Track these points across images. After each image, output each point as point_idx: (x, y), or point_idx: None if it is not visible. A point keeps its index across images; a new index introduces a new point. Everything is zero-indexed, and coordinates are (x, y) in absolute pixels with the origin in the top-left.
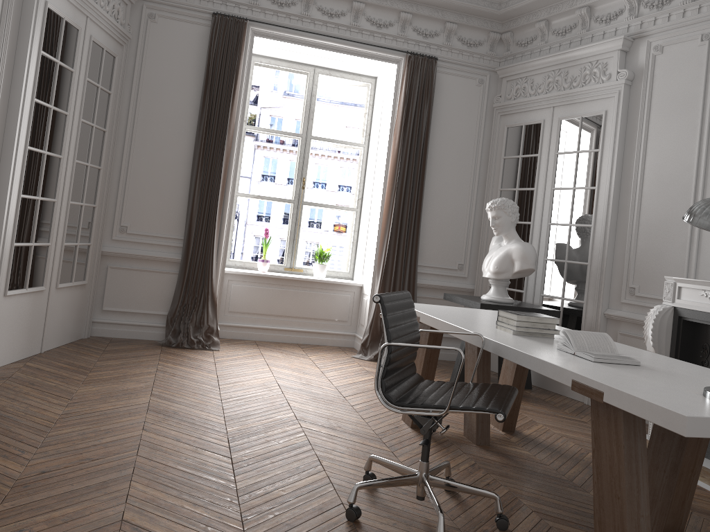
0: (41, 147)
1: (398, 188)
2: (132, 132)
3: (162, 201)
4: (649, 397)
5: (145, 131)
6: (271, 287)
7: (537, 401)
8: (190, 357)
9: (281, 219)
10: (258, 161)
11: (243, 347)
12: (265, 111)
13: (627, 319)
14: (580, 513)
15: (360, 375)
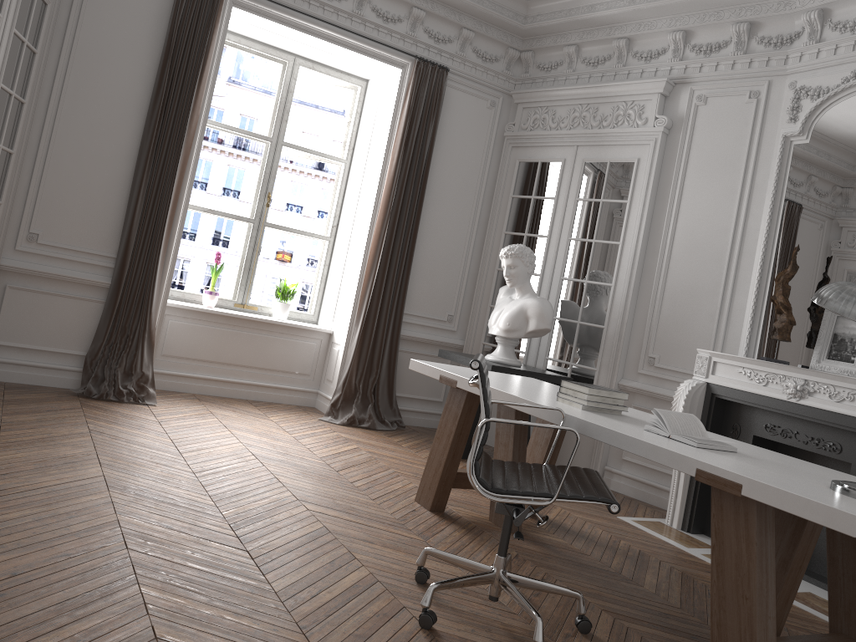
0: None
1: (391, 218)
2: (57, 108)
3: (91, 205)
4: (799, 492)
5: (76, 110)
6: (220, 328)
7: None
8: (123, 413)
9: (211, 239)
10: None
11: (183, 402)
12: None
13: (643, 392)
14: (647, 611)
15: (341, 443)
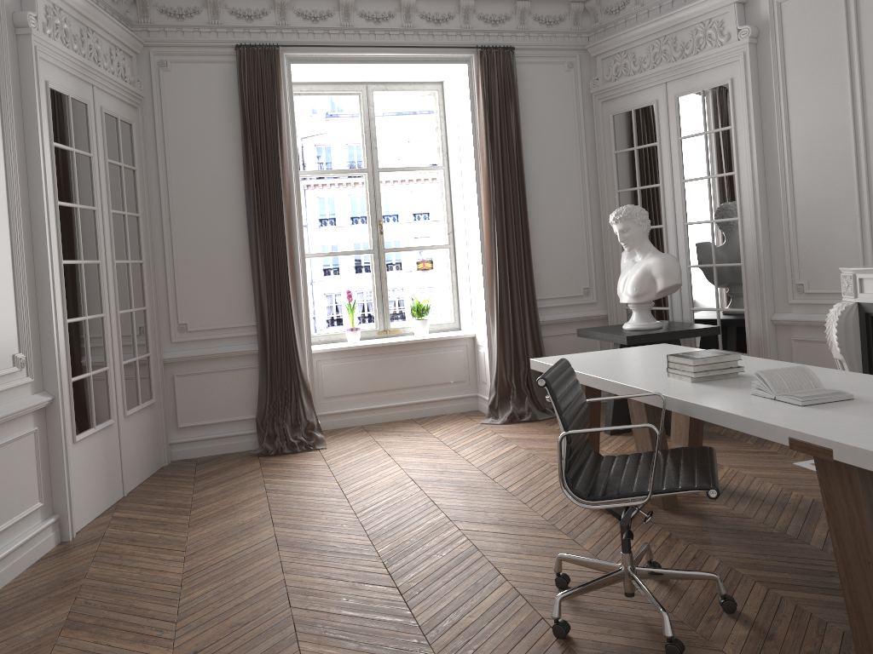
0: (76, 257)
1: (497, 213)
2: (169, 210)
3: (221, 284)
4: None
5: (184, 206)
6: (368, 359)
7: (712, 436)
8: (296, 464)
9: (353, 268)
10: (311, 203)
11: (351, 437)
12: (308, 142)
13: (800, 322)
14: (808, 572)
15: (500, 445)
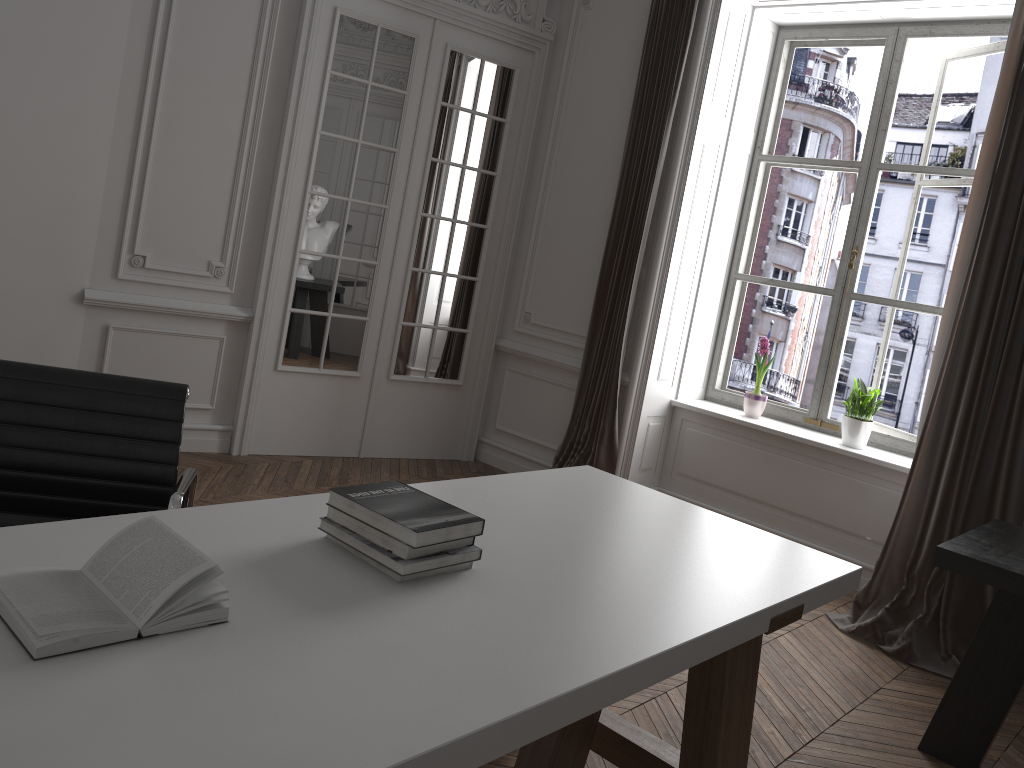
0: (340, 192)
1: (983, 259)
2: (549, 177)
3: (574, 278)
4: None
5: (564, 174)
6: (748, 445)
7: None
8: None
9: None
10: None
11: None
12: None
13: None
14: None
15: None
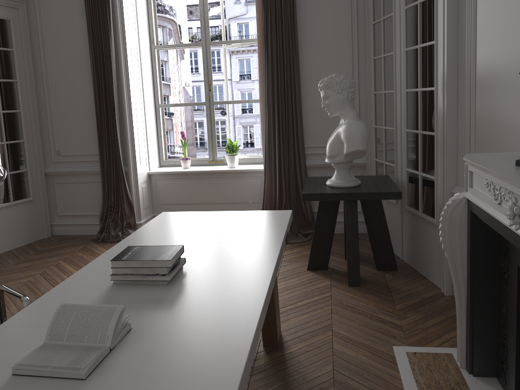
0: None
1: (269, 77)
2: (48, 76)
3: (80, 126)
4: None
5: (57, 73)
6: (190, 181)
7: (379, 291)
8: (96, 252)
9: None
10: (234, 64)
11: None
12: (233, 21)
13: None
14: None
15: None
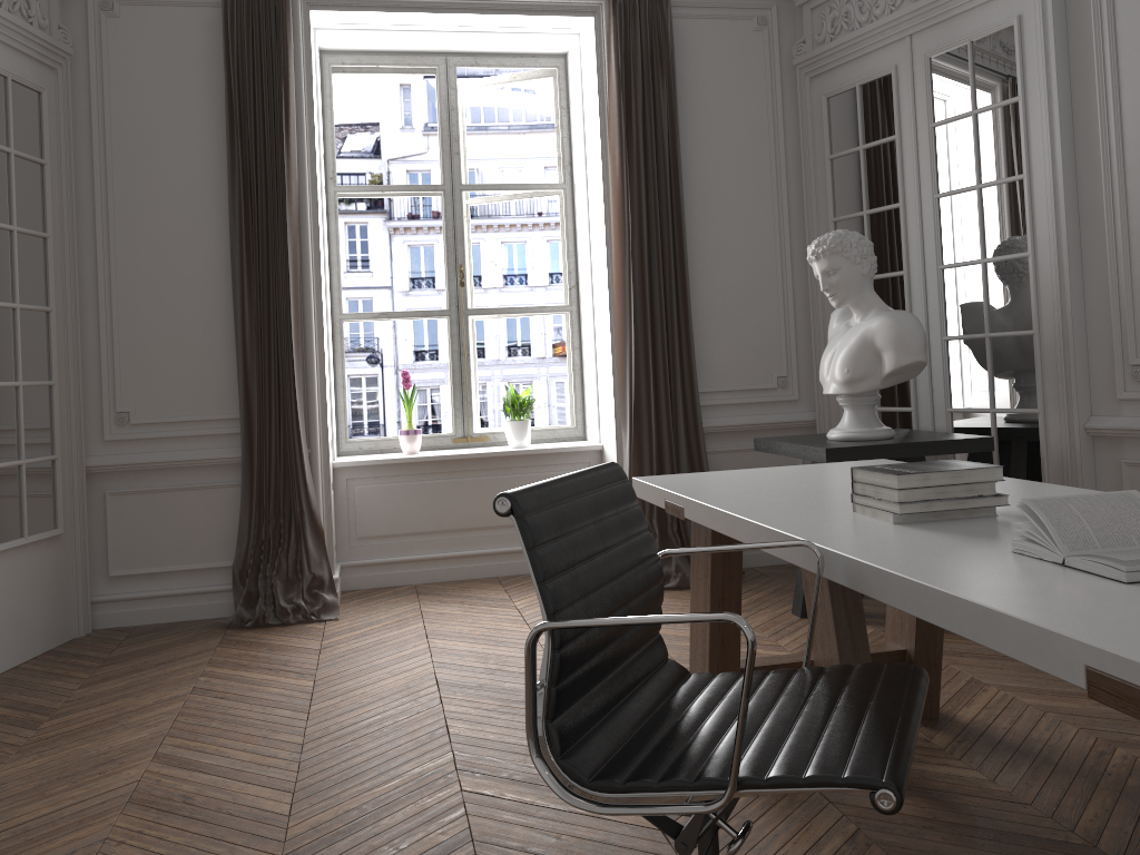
0: None
1: (635, 251)
2: (108, 232)
3: (188, 352)
4: None
5: (133, 227)
6: (430, 480)
7: None
8: (274, 644)
9: None
10: (399, 255)
11: (388, 603)
12: (398, 166)
13: (1137, 432)
14: None
15: None
